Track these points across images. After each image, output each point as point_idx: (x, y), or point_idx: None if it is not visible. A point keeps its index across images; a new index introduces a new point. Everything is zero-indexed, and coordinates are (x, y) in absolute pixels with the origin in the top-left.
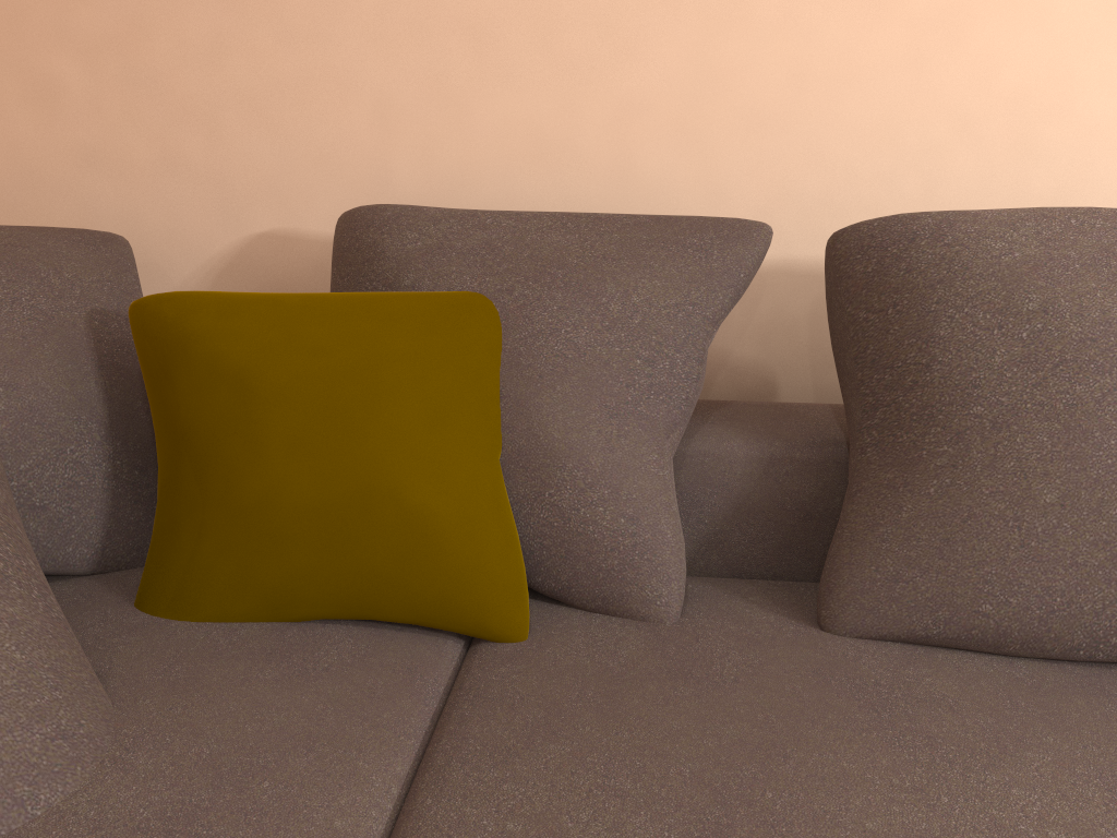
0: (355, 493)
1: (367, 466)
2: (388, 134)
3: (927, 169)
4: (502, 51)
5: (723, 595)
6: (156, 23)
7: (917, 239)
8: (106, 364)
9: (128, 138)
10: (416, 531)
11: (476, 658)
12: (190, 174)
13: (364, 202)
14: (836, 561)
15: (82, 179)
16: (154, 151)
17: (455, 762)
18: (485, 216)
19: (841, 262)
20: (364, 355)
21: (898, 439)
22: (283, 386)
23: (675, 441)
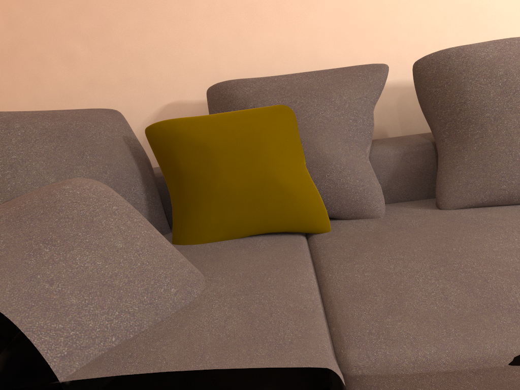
0: (259, 182)
1: (261, 171)
2: (217, 55)
3: (435, 39)
4: (261, 15)
5: (396, 207)
6: (115, 22)
7: (451, 57)
8: (135, 156)
9: (107, 72)
10: (284, 194)
11: (315, 239)
12: (135, 83)
13: (210, 84)
14: (441, 183)
15: (88, 92)
16: (119, 76)
17: (331, 264)
18: (273, 77)
19: (421, 72)
20: (250, 131)
21: (457, 132)
22: (222, 146)
23: (368, 150)
